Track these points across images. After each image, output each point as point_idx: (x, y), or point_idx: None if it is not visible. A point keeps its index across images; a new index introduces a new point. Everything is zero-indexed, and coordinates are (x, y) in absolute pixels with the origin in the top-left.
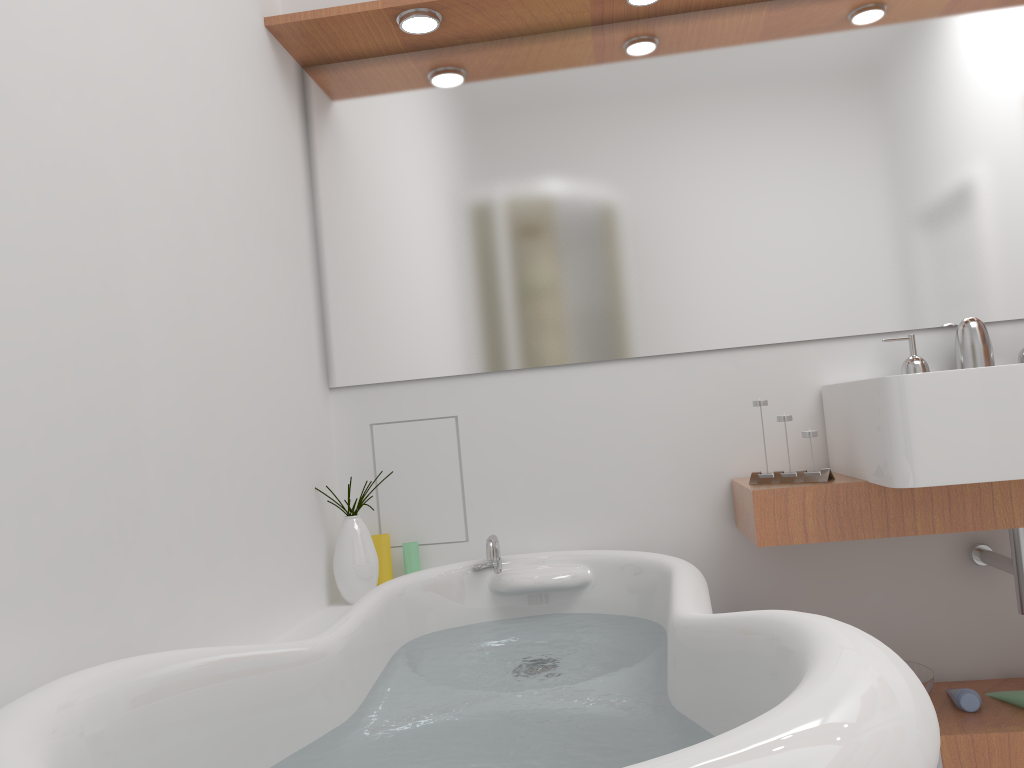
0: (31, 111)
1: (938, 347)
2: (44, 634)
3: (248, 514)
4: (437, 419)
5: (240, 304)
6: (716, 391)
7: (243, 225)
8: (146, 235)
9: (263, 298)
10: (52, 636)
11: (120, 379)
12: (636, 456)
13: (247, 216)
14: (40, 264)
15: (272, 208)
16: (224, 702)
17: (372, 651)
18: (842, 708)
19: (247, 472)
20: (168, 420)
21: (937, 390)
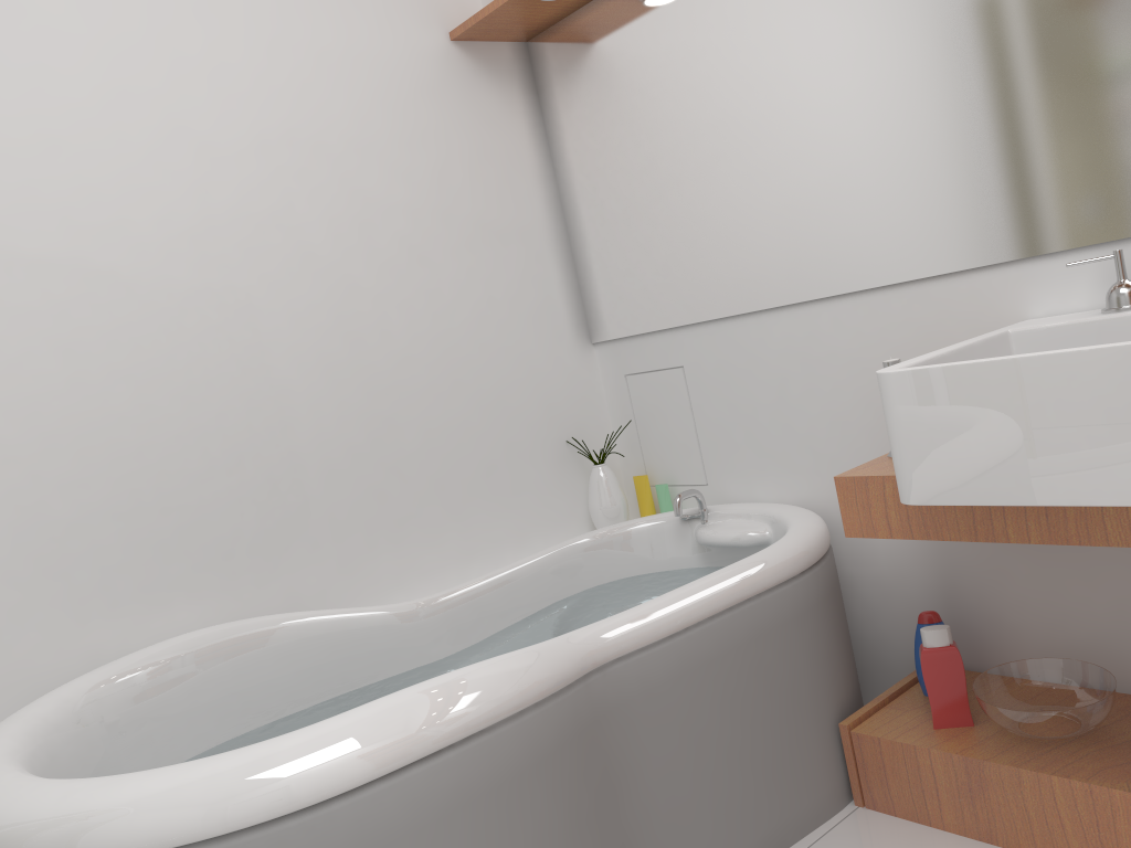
0: (153, 282)
1: None
2: (213, 600)
3: (450, 485)
4: (669, 370)
5: (426, 319)
6: (907, 332)
7: (426, 249)
8: (288, 314)
9: (464, 300)
10: (220, 600)
11: (269, 427)
12: (835, 407)
13: (432, 238)
14: (177, 379)
15: (475, 212)
16: (309, 648)
17: (508, 602)
18: (188, 774)
19: (446, 453)
20: (331, 440)
21: (921, 391)
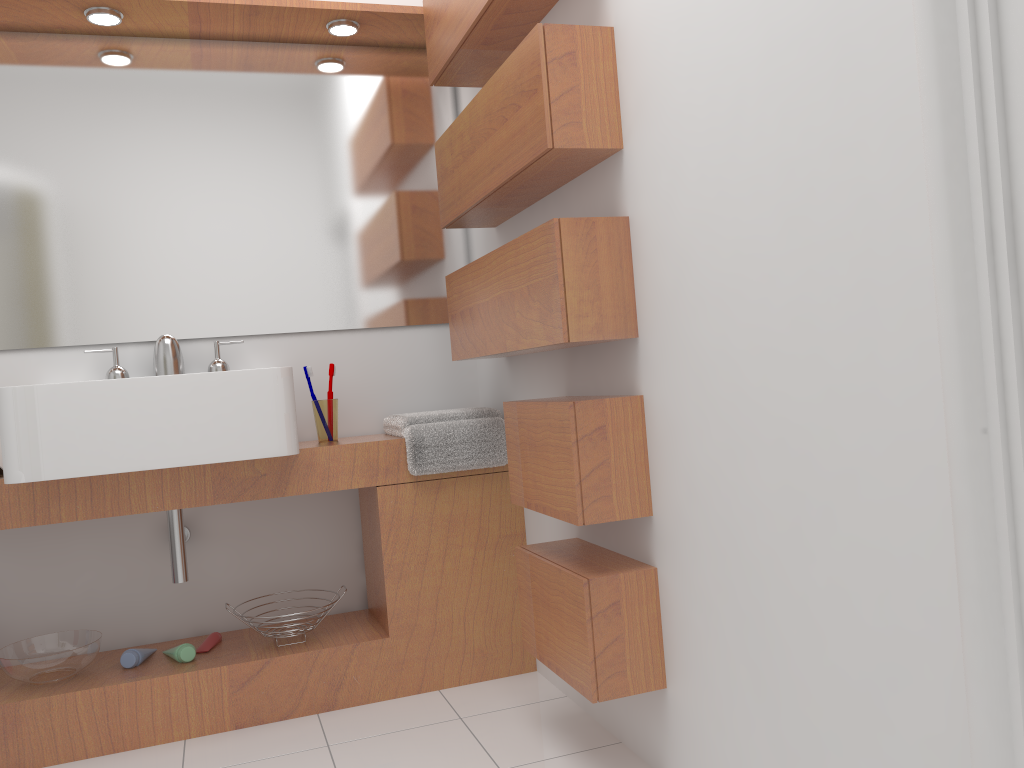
0: None
1: (150, 358)
2: None
3: None
4: None
5: None
6: None
7: None
8: None
9: None
10: None
11: None
12: None
13: None
14: None
15: None
16: None
17: None
18: None
19: None
20: None
21: (41, 400)
